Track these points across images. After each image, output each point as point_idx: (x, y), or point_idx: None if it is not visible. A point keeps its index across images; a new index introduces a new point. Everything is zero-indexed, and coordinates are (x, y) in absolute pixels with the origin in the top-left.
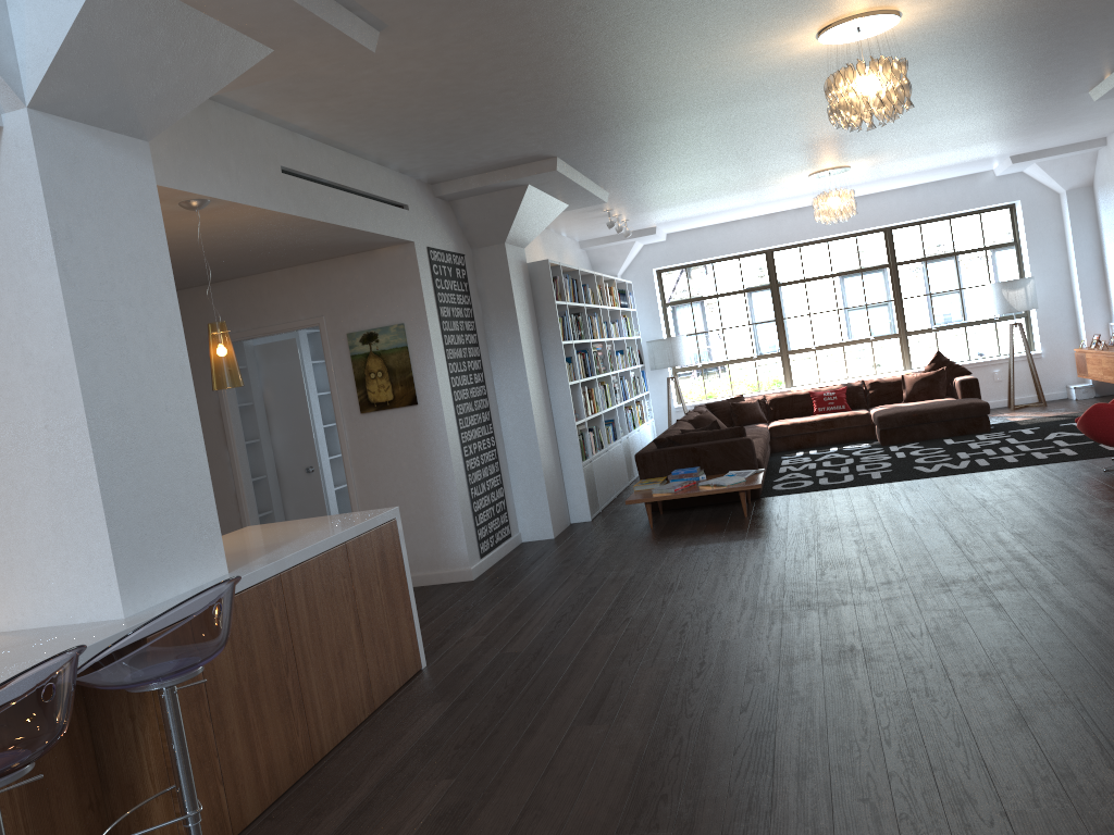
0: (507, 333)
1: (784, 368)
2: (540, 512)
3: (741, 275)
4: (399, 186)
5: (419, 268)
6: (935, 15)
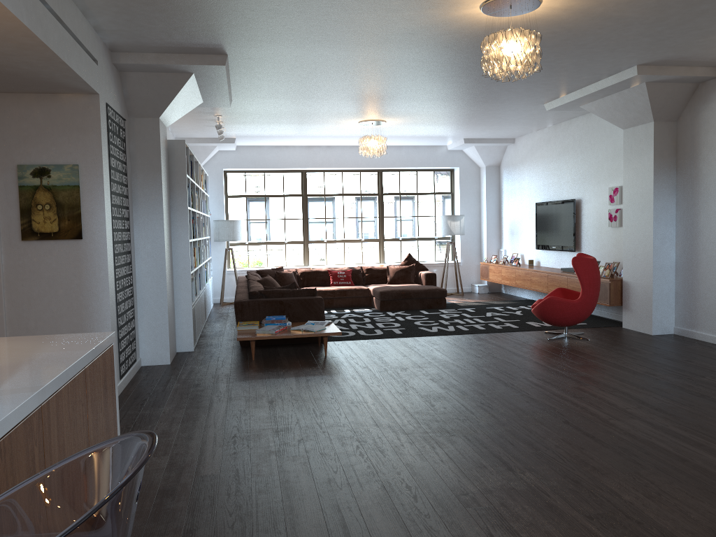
0: (151, 192)
1: (305, 252)
2: (160, 342)
3: (283, 184)
4: (94, 42)
5: (101, 118)
6: (552, 13)
